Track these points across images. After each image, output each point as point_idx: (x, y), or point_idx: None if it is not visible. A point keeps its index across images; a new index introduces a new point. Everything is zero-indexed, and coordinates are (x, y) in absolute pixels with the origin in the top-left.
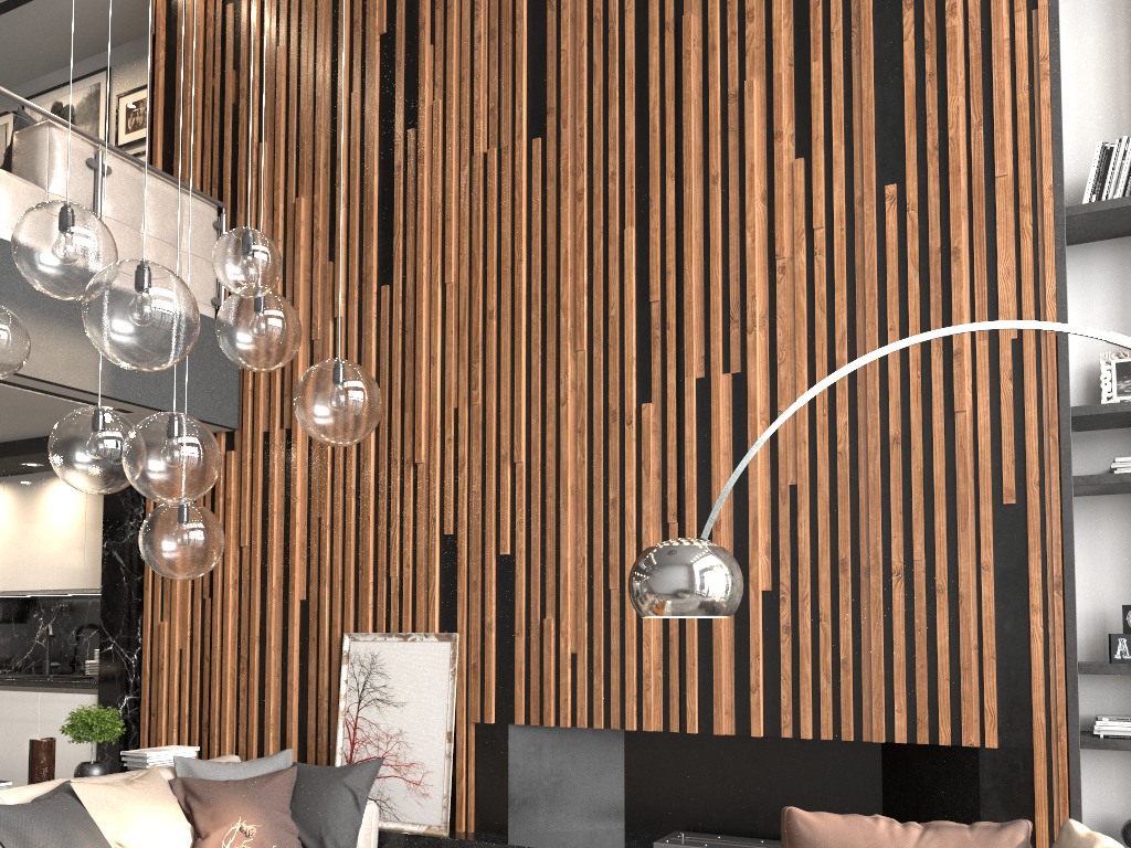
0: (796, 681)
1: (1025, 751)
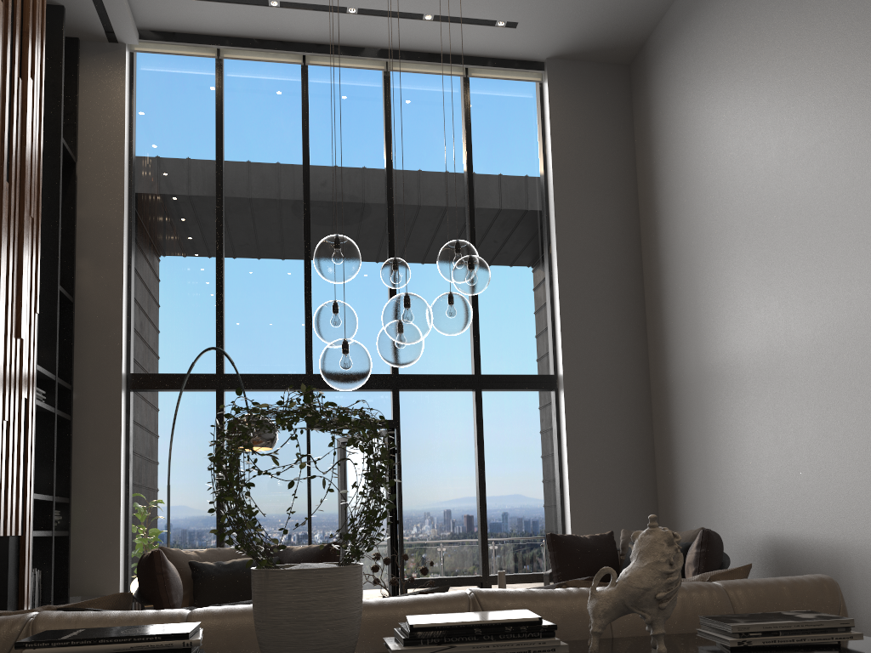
0: None
1: (19, 537)
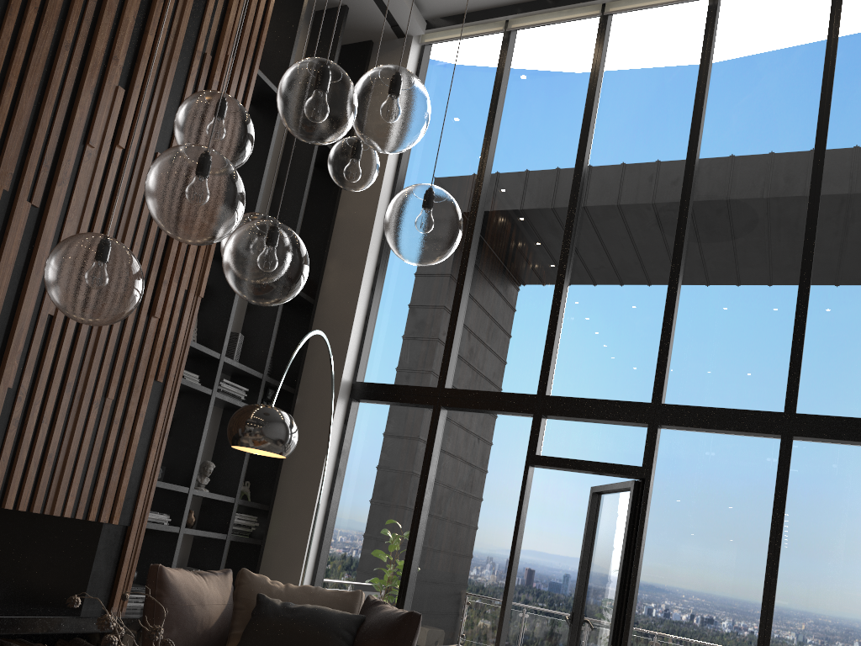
0: (9, 463)
1: (125, 527)
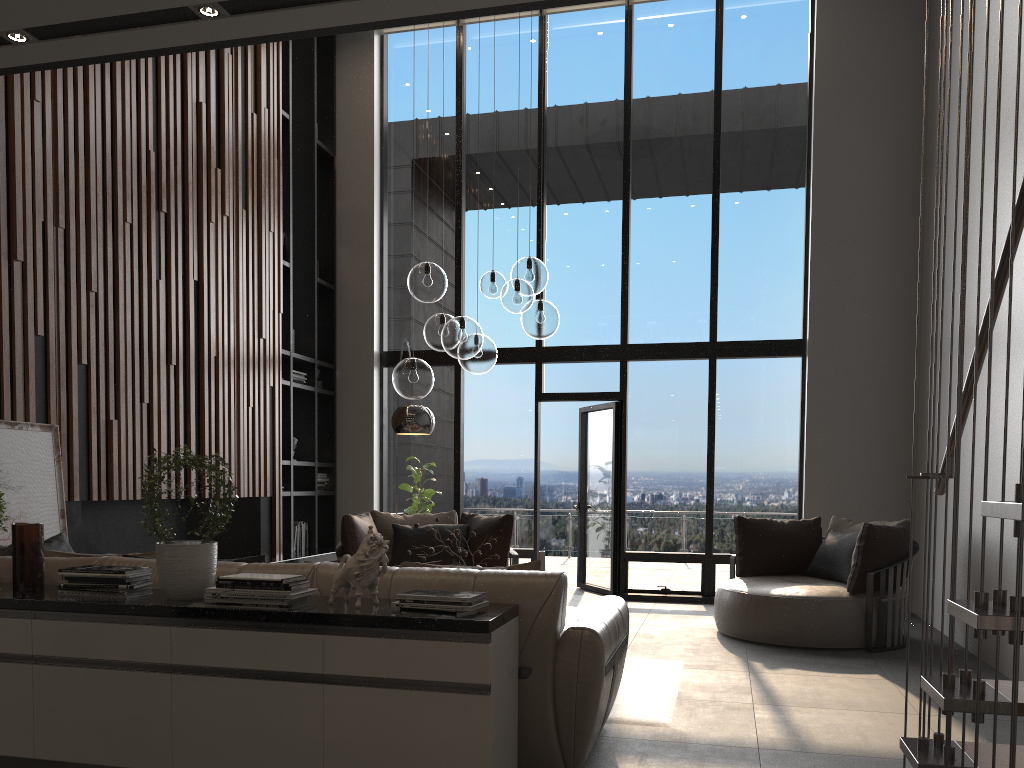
0: None
1: (270, 497)
